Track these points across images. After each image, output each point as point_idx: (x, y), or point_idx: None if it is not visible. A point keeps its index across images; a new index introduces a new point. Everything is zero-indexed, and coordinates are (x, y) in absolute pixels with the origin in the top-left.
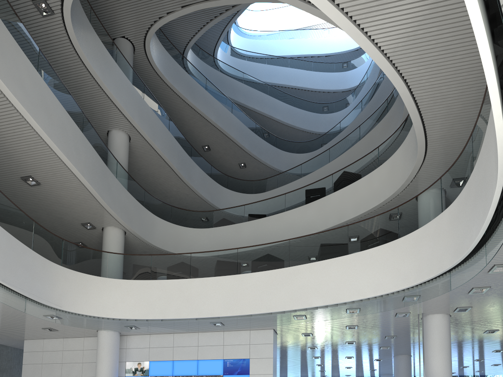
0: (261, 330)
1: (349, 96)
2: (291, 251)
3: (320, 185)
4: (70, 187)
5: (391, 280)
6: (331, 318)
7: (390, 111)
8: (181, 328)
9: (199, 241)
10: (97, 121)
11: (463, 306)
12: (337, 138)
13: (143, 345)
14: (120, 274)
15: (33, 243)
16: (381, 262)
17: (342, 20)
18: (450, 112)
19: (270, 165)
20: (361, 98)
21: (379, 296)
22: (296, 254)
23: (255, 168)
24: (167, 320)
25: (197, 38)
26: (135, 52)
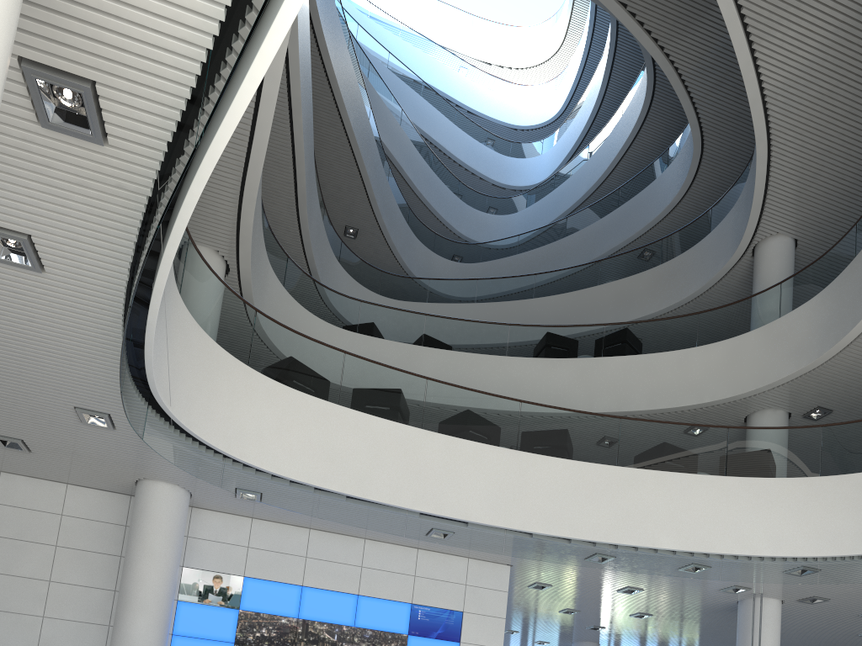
0: (489, 562)
1: (514, 199)
2: (621, 438)
3: (579, 334)
4: None
5: (806, 538)
6: (682, 574)
7: (674, 261)
8: (391, 527)
9: None
10: None
11: (823, 596)
12: (512, 259)
13: (234, 538)
14: (274, 370)
15: None
16: (788, 505)
17: None
18: None
19: (399, 254)
20: (540, 211)
21: (771, 558)
22: (631, 447)
23: (370, 247)
24: (362, 503)
25: None
26: None
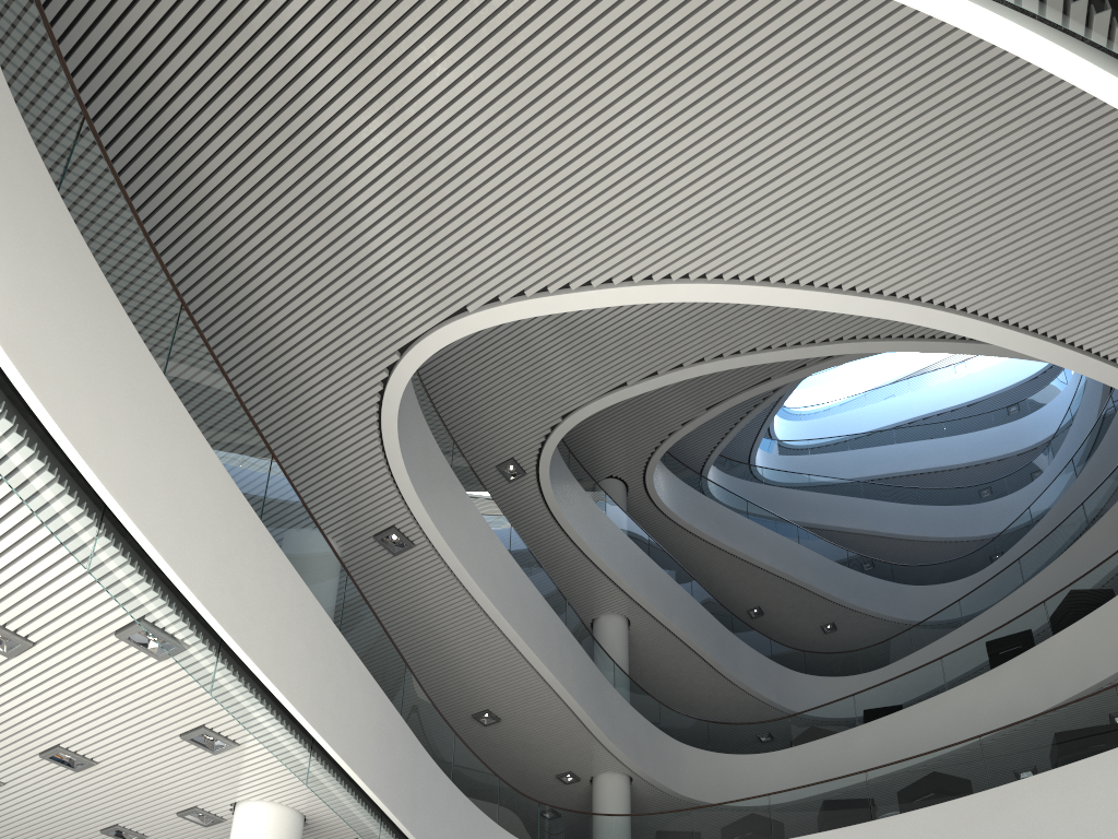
0: None
1: (1038, 458)
2: (987, 757)
3: (1018, 627)
4: (547, 716)
5: None
6: None
7: None
8: None
9: (767, 776)
10: (576, 609)
11: None
12: (1028, 536)
13: None
14: None
15: (498, 814)
16: None
17: (1046, 349)
18: None
19: (887, 615)
20: (1066, 455)
21: None
22: (1001, 761)
23: (855, 627)
24: None
25: (724, 444)
26: (628, 493)
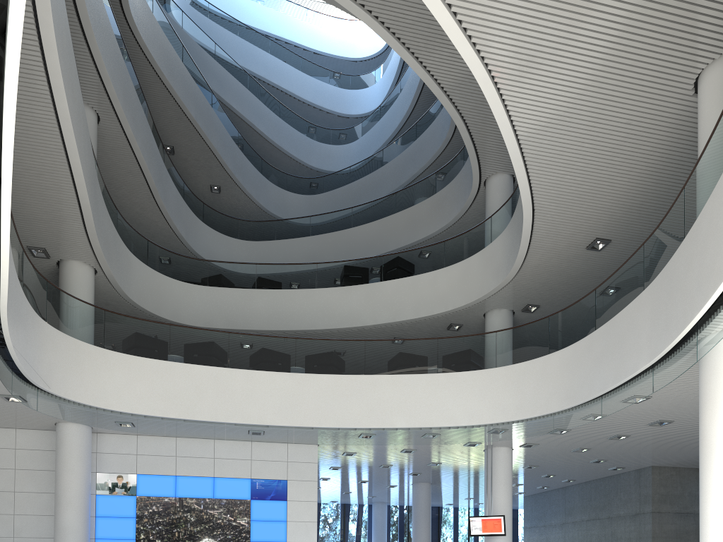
0: (302, 444)
1: (353, 129)
2: (367, 355)
3: (365, 265)
4: (52, 197)
5: (488, 411)
6: (414, 443)
7: (442, 191)
8: (215, 435)
9: (188, 302)
10: None
11: (532, 443)
12: (346, 188)
13: (127, 450)
14: (123, 346)
15: (22, 285)
16: (476, 389)
17: (512, 144)
18: (555, 246)
19: (256, 199)
20: (371, 139)
21: (470, 426)
22: (373, 360)
23: (232, 197)
24: (194, 422)
25: None
26: None
